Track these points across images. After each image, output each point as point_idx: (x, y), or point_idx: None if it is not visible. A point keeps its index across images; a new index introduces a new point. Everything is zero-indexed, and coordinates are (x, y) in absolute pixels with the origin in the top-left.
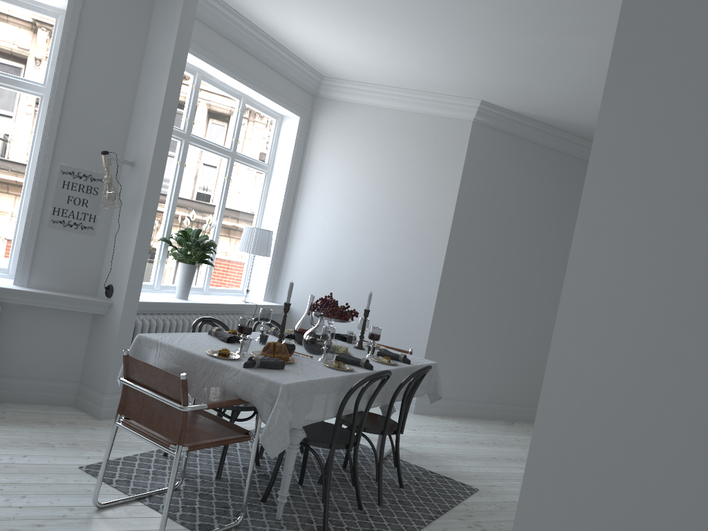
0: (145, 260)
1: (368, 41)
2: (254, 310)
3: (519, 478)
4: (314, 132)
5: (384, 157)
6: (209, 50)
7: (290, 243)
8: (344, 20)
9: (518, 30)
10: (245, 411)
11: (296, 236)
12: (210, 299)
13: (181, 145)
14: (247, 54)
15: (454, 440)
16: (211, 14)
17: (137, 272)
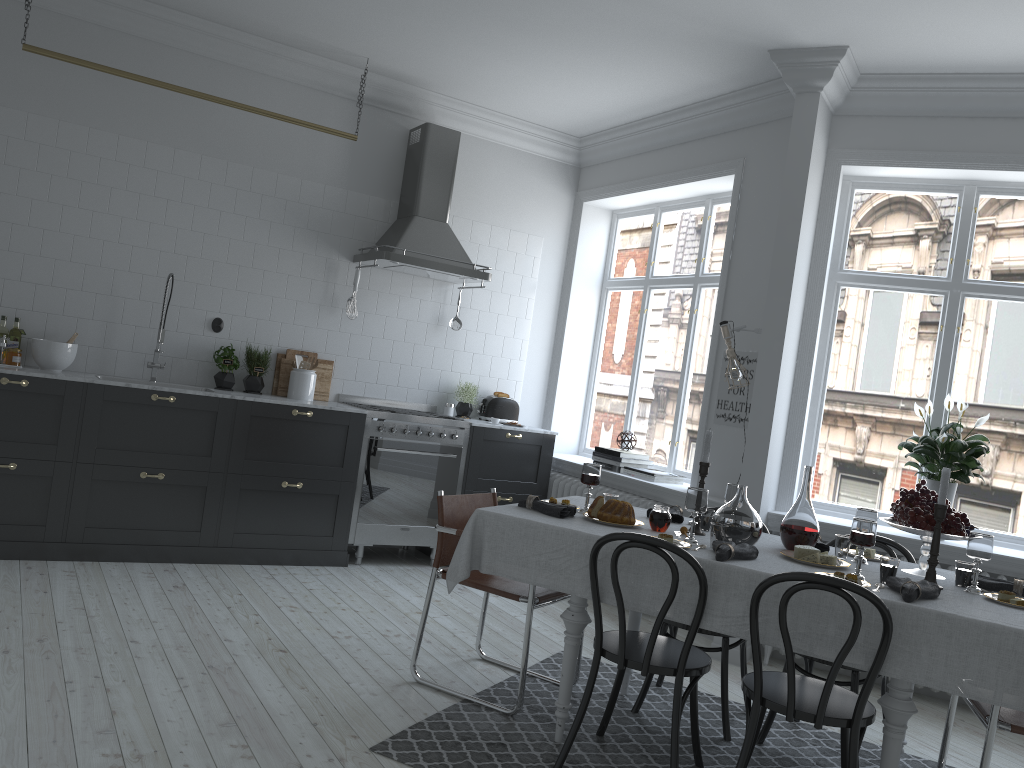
0: (765, 451)
1: None
2: None
3: None
4: None
5: None
6: (937, 149)
7: None
8: None
9: None
10: (963, 745)
11: None
12: None
13: (945, 300)
14: None
15: None
16: (916, 100)
17: (753, 466)
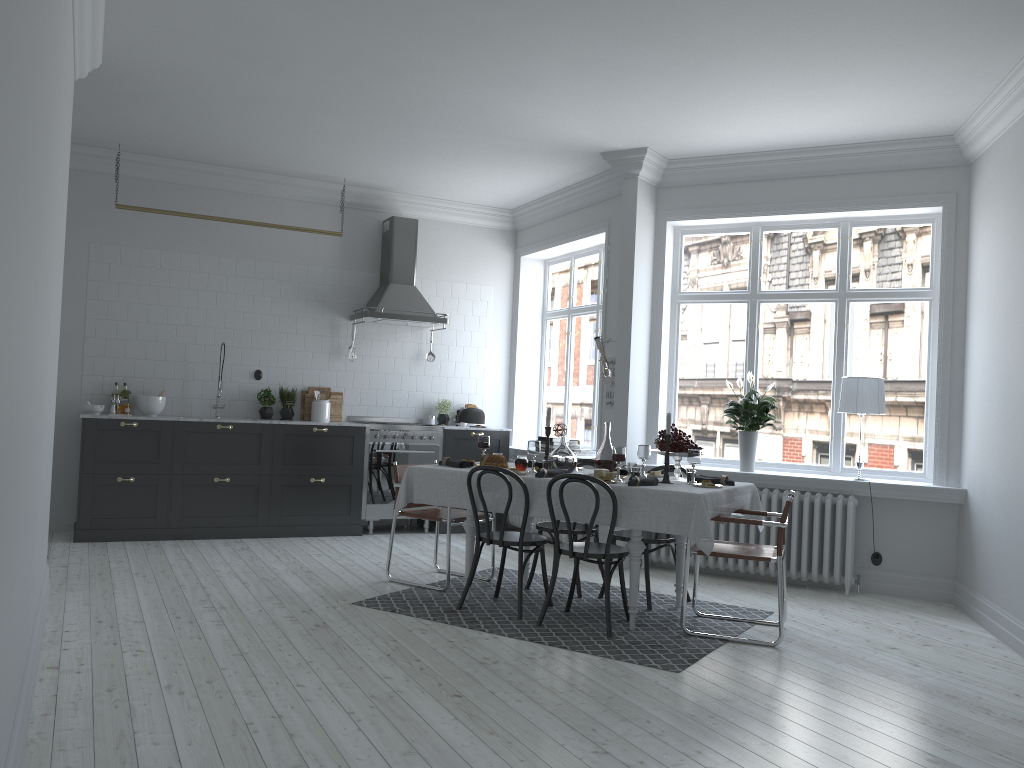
0: (625, 422)
1: (783, 106)
2: (875, 492)
3: (804, 709)
4: (971, 216)
5: (1010, 210)
6: (725, 205)
7: (964, 392)
8: (720, 113)
9: (681, 33)
10: (747, 597)
11: (967, 380)
12: (806, 475)
13: (748, 307)
14: (790, 180)
15: (931, 687)
16: (707, 174)
17: (619, 434)
